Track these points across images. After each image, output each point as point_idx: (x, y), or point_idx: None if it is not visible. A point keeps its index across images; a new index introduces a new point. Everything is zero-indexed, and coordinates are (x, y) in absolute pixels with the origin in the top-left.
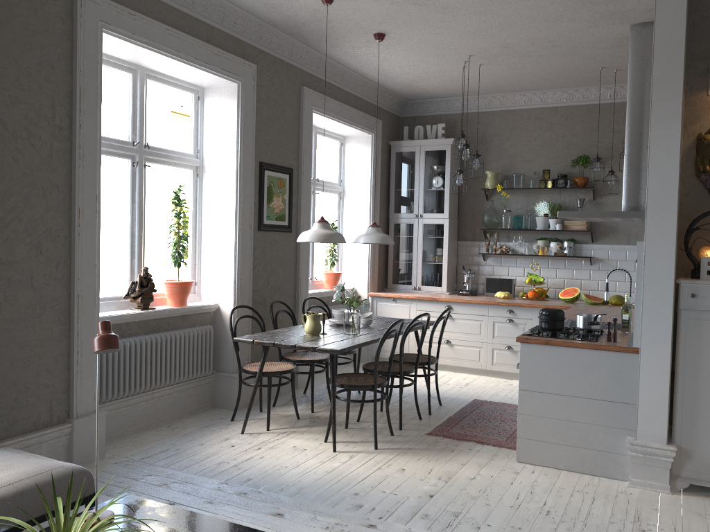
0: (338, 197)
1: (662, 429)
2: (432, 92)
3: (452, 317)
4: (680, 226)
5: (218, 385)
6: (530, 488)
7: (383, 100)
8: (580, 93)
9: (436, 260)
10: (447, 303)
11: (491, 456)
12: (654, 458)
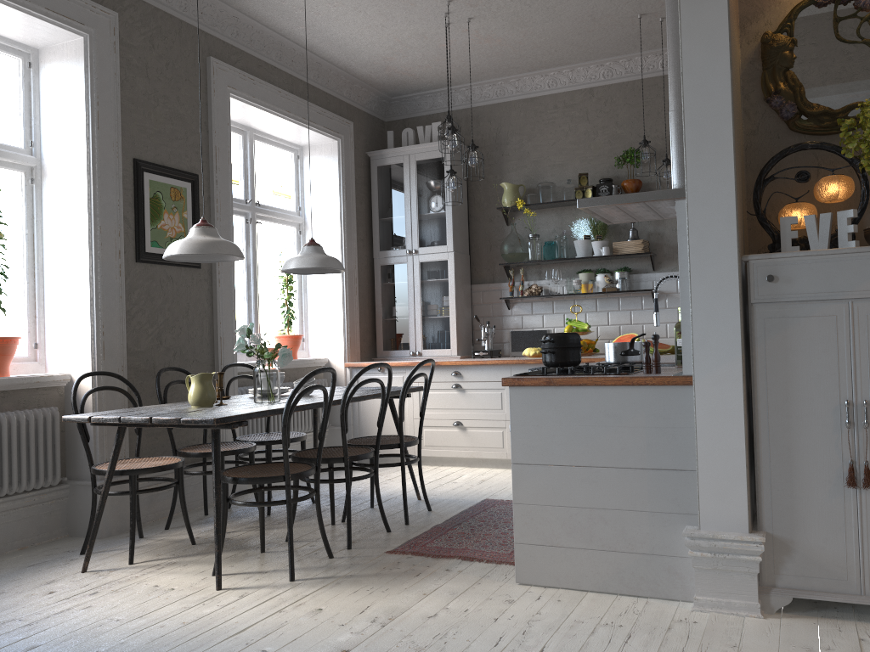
0: (296, 232)
1: (740, 508)
2: (419, 78)
3: (462, 388)
4: (748, 183)
5: (74, 501)
6: (525, 626)
7: (353, 94)
8: (622, 65)
9: (440, 311)
10: (454, 368)
11: (478, 579)
12: (730, 558)
